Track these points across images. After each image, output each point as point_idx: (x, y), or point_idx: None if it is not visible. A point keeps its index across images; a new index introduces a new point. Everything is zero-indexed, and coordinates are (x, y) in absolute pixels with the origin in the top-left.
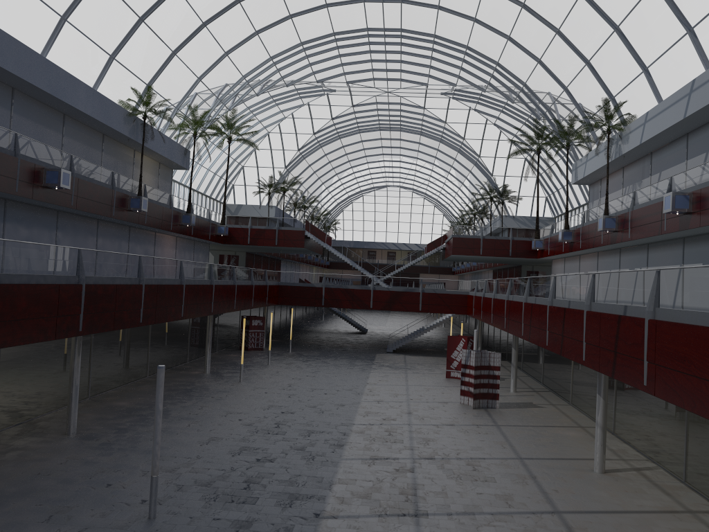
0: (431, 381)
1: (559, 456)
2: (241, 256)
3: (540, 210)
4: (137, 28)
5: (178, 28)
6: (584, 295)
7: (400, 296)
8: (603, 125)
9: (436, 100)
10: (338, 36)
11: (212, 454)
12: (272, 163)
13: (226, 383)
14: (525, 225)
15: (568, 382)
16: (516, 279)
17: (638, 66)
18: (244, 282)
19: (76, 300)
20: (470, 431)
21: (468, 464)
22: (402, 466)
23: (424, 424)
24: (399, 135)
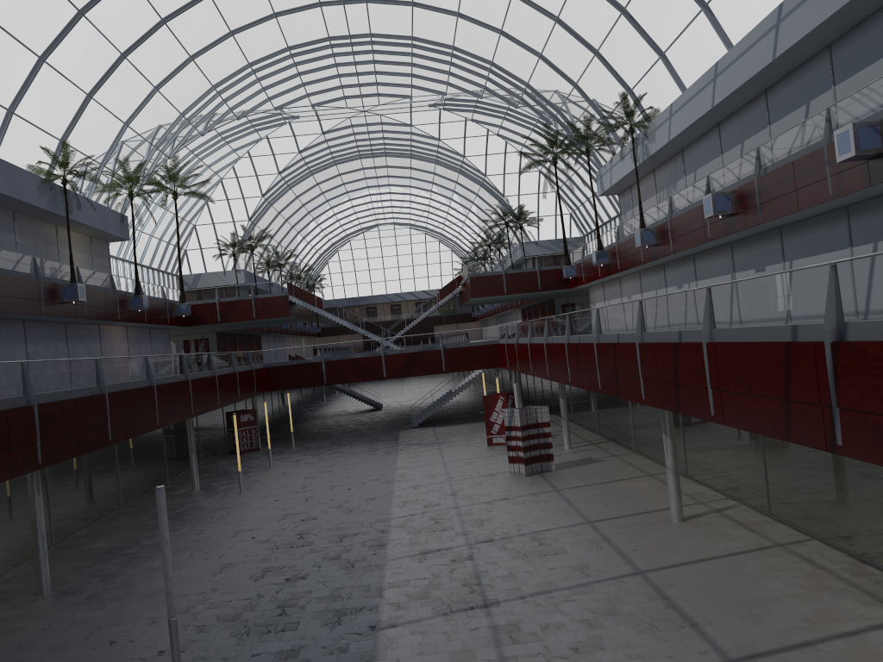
0: (471, 453)
1: (632, 511)
2: (211, 338)
3: (566, 230)
4: (38, 71)
5: (90, 65)
6: (633, 325)
7: (418, 357)
8: (624, 124)
9: (424, 114)
10: (294, 50)
11: (230, 583)
12: (231, 216)
13: (224, 497)
14: (551, 250)
15: (628, 427)
16: (553, 317)
17: (653, 52)
18: (225, 370)
19: (29, 426)
20: (528, 502)
21: (533, 539)
22: (458, 555)
23: (473, 503)
24: (385, 161)
